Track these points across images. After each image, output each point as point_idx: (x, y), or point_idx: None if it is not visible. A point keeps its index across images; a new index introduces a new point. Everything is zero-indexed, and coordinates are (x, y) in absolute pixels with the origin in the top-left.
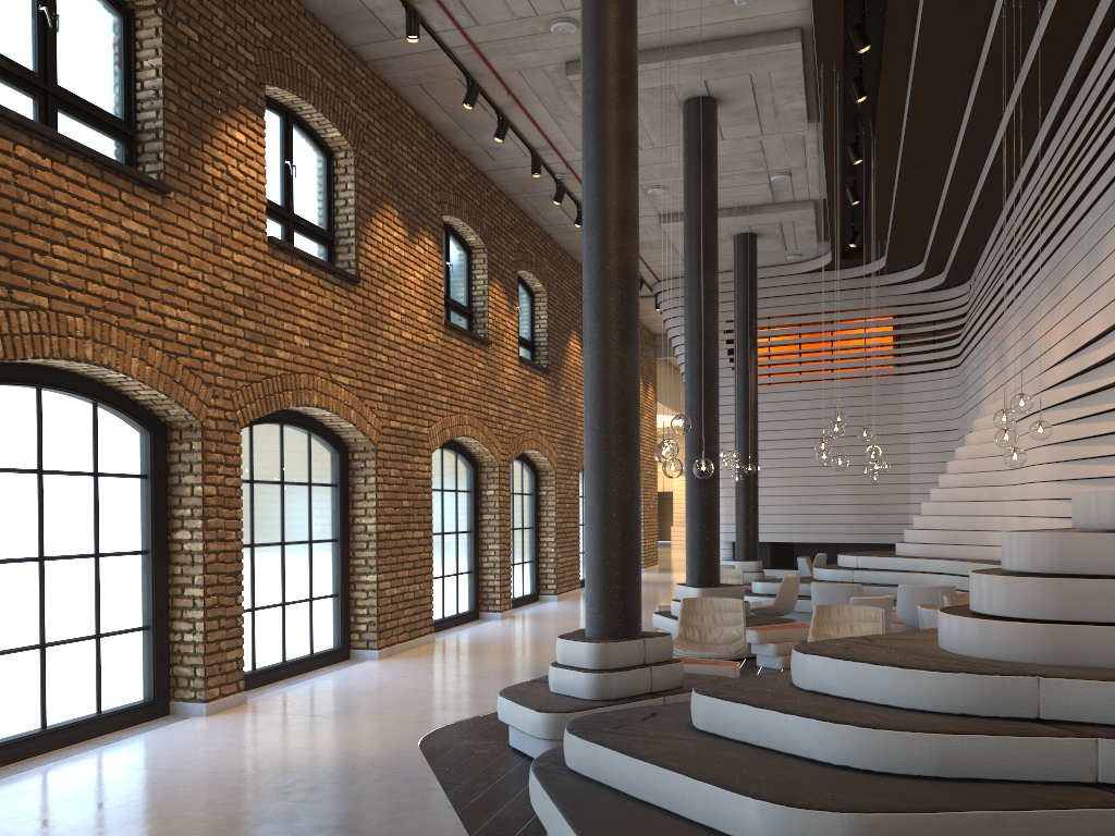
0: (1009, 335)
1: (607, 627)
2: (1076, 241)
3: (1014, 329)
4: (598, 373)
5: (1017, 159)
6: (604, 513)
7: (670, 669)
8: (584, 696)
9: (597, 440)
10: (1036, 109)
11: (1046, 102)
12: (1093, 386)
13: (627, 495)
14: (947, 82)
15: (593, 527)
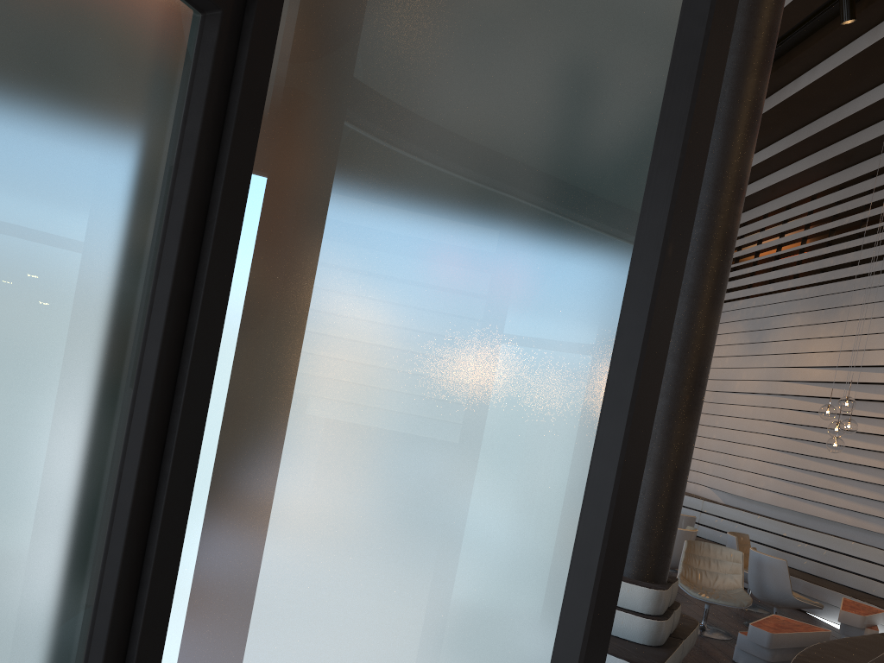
0: (722, 324)
1: (652, 571)
2: (874, 285)
3: (730, 321)
4: (693, 328)
5: (769, 196)
6: (672, 463)
7: (678, 612)
8: (639, 640)
9: (679, 391)
10: (827, 169)
11: (839, 168)
12: (866, 397)
13: (692, 449)
14: (777, 126)
15: (657, 474)
